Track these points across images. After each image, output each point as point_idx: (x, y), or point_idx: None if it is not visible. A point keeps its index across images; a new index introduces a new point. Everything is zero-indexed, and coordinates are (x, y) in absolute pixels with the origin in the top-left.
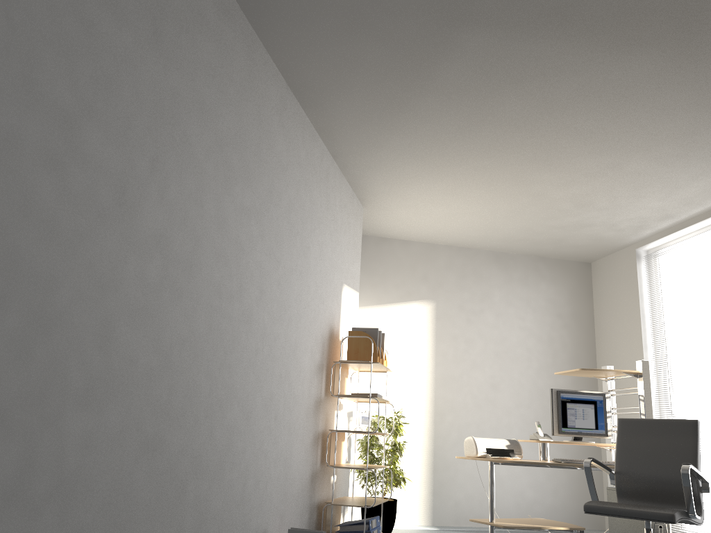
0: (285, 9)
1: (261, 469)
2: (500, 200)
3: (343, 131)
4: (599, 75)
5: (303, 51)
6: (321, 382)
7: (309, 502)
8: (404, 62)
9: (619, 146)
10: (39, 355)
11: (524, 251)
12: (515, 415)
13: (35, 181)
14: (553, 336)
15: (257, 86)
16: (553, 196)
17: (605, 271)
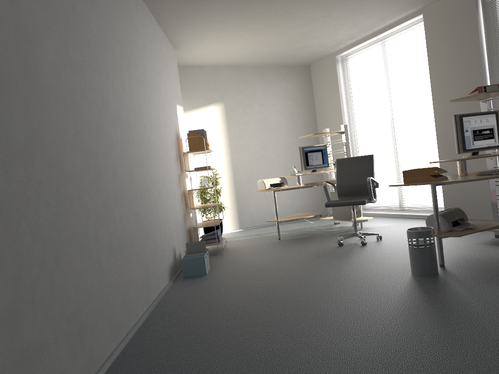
0: None
1: (168, 218)
2: (260, 38)
3: (168, 11)
4: None
5: None
6: (178, 165)
7: (185, 229)
8: None
9: (328, 6)
10: (101, 188)
11: (272, 63)
12: (277, 161)
13: (82, 107)
14: (293, 113)
15: (126, 0)
16: (290, 34)
17: (319, 70)
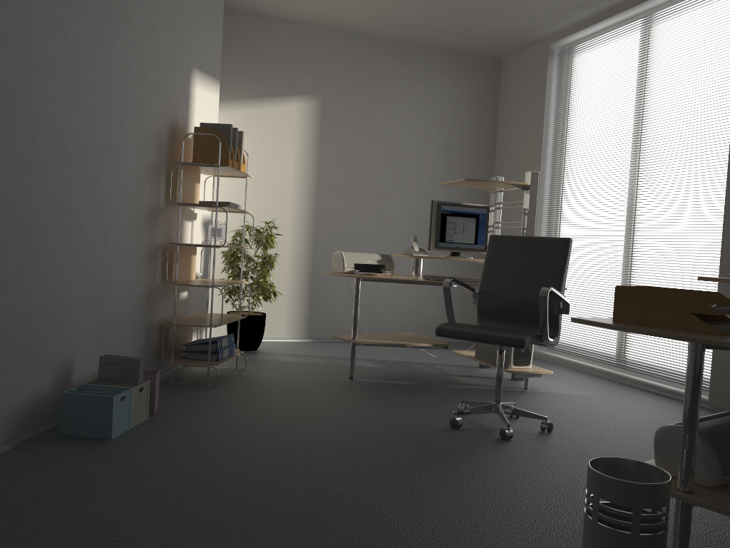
0: None
1: (56, 292)
2: None
3: None
4: None
5: None
6: (159, 188)
7: (144, 322)
8: None
9: None
10: None
11: (428, 41)
12: (403, 227)
13: None
14: (451, 143)
15: None
16: None
17: (515, 70)
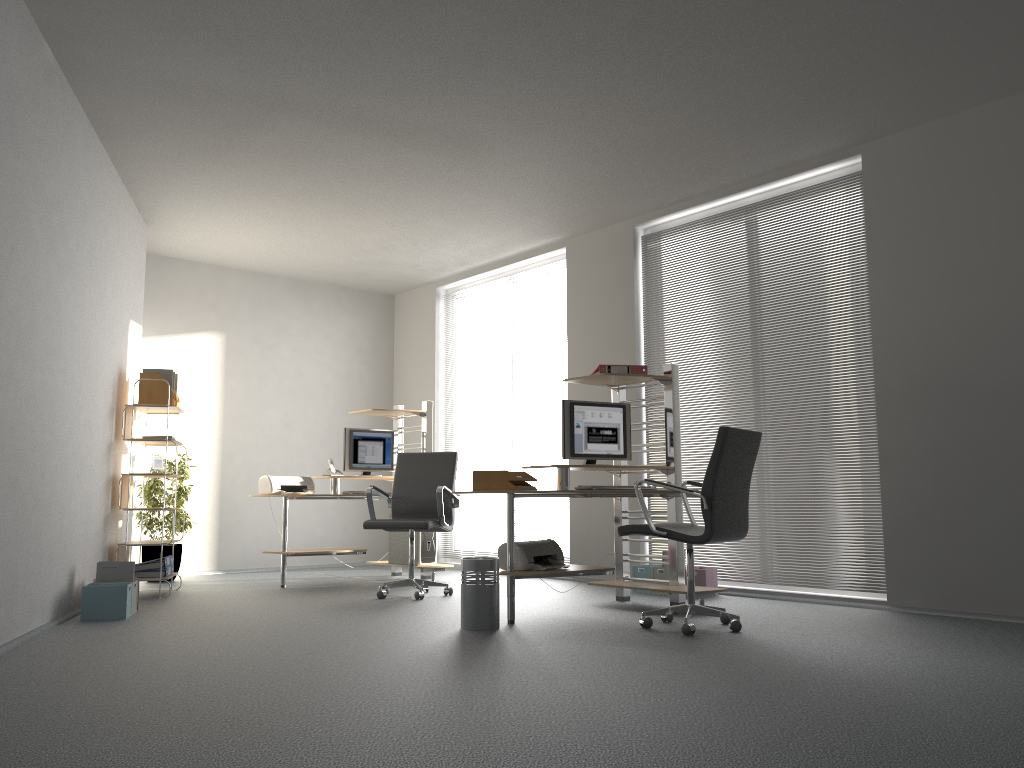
0: (108, 74)
1: (72, 509)
2: (304, 236)
3: (142, 164)
4: (397, 161)
5: (117, 103)
6: (112, 426)
7: (103, 544)
8: (221, 126)
9: (416, 208)
10: None
11: (326, 281)
12: (309, 454)
13: None
14: (352, 373)
15: (69, 138)
16: (357, 238)
17: (408, 306)
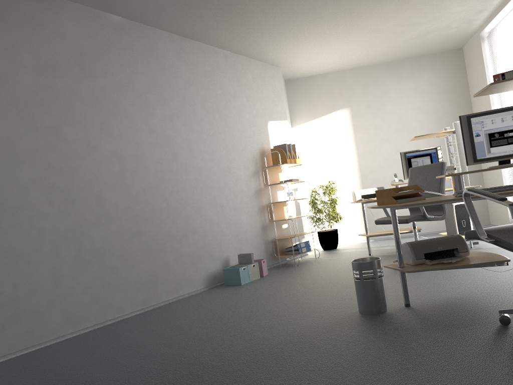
0: (150, 13)
1: (216, 231)
2: (354, 40)
3: (229, 43)
4: None
5: (174, 23)
6: (259, 180)
7: (263, 240)
8: (225, 9)
9: None
10: (71, 214)
11: (406, 56)
12: None
13: (48, 158)
14: (438, 108)
15: (157, 52)
16: (385, 28)
17: (469, 53)
